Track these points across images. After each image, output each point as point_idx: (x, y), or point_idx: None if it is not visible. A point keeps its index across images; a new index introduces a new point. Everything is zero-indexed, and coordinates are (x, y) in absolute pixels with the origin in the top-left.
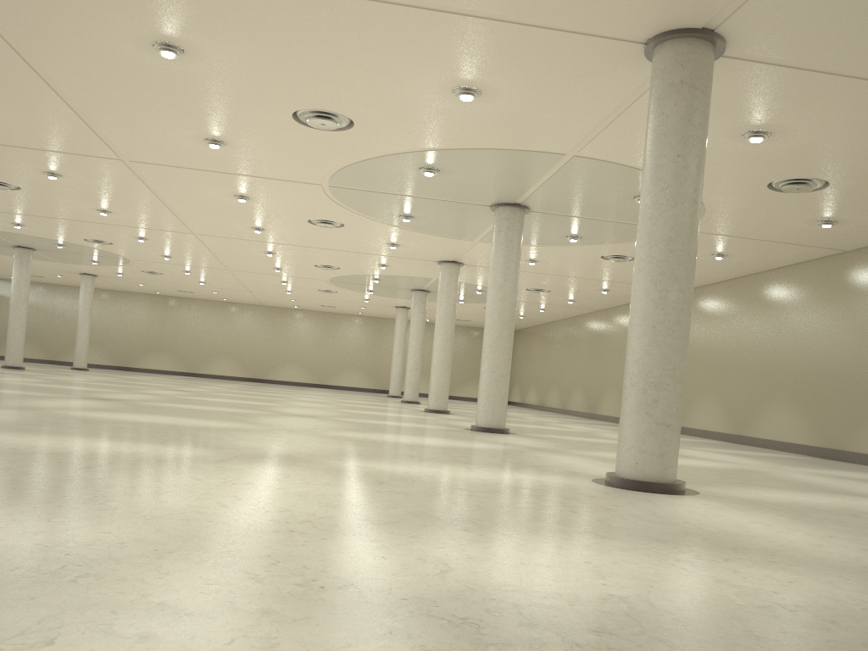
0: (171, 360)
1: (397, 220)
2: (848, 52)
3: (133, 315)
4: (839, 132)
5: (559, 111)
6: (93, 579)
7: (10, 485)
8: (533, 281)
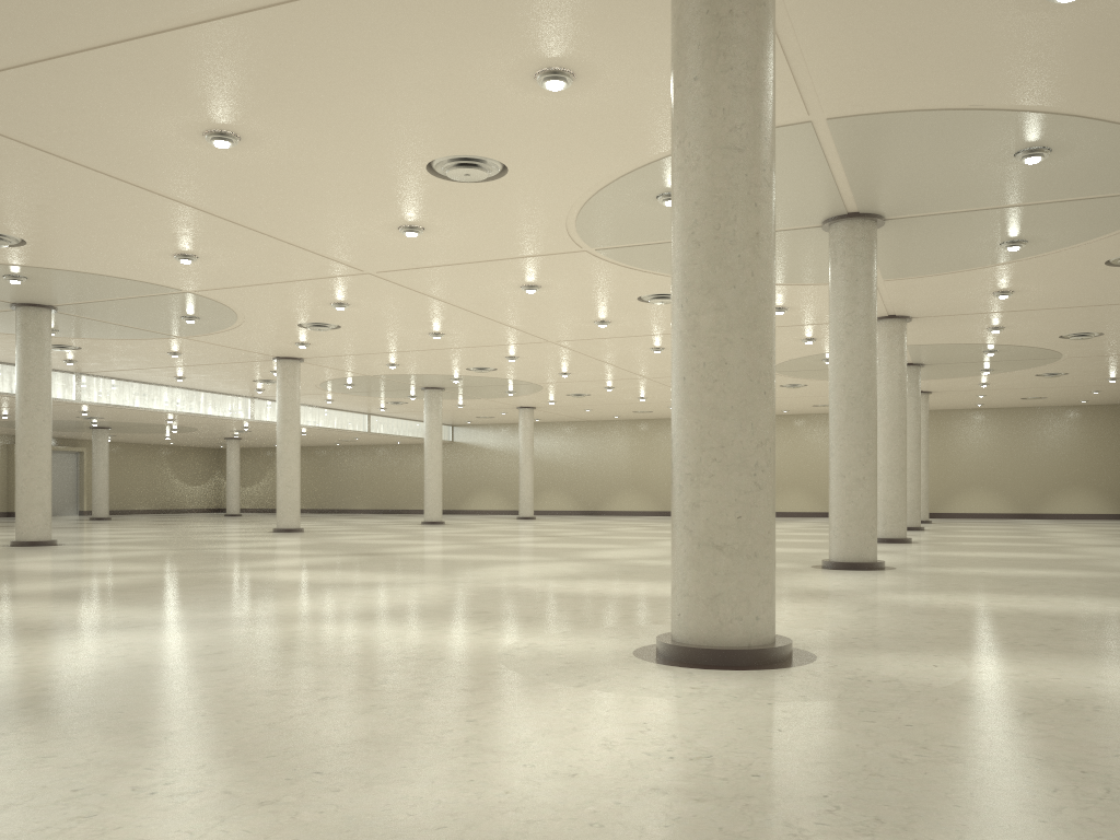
0: (643, 498)
1: None
2: None
3: (596, 448)
4: None
5: None
6: None
7: None
8: (1053, 323)
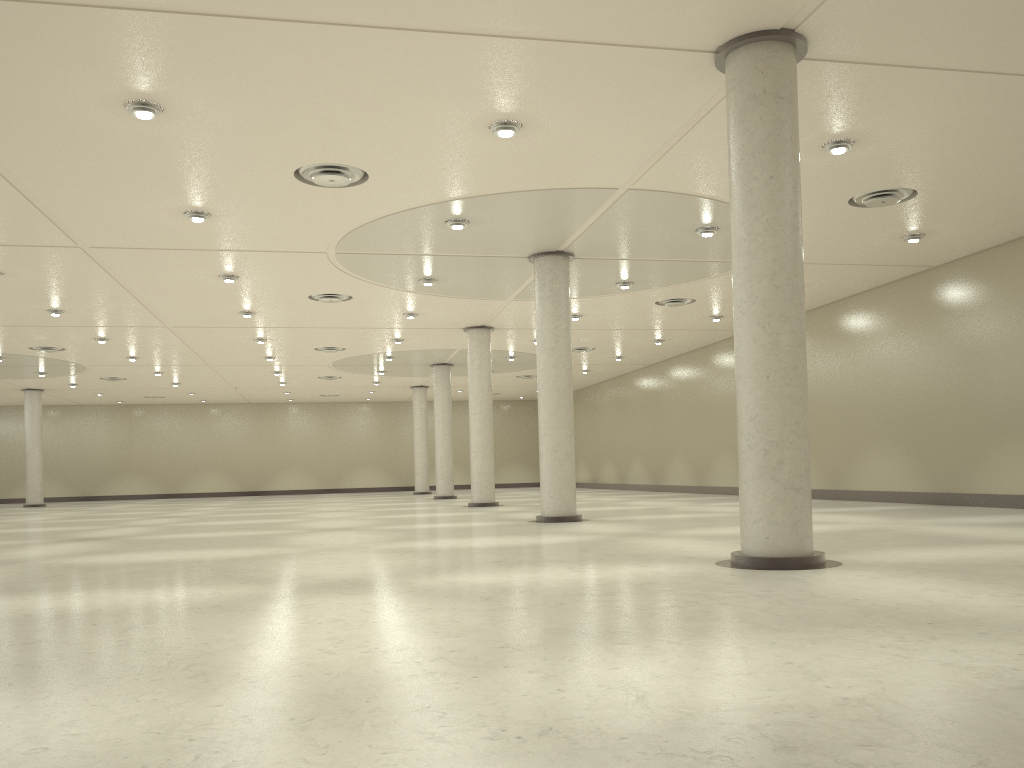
0: (145, 481)
1: (416, 285)
2: (944, 41)
3: (92, 433)
4: (931, 133)
5: (613, 139)
6: (245, 767)
7: (58, 661)
8: (575, 340)
